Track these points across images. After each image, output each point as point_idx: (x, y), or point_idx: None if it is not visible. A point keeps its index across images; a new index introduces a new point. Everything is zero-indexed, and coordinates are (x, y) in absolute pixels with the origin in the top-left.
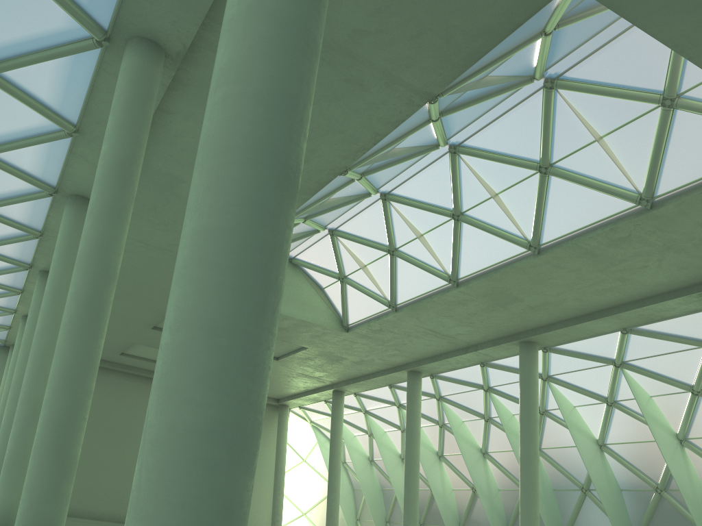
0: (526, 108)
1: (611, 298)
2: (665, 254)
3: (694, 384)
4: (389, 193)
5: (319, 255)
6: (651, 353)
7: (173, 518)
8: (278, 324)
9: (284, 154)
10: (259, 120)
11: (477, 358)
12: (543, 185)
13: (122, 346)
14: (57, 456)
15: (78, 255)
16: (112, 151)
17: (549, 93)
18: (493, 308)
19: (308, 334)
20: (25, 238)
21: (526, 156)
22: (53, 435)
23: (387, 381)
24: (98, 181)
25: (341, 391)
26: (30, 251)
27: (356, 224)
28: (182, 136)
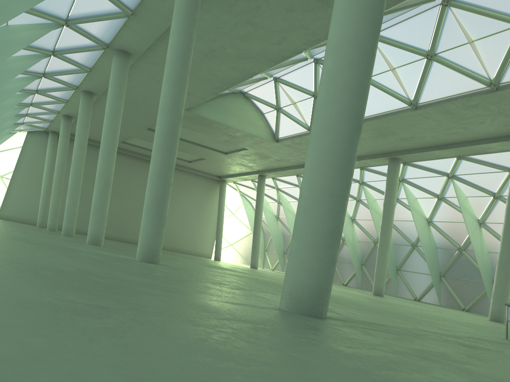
0: (426, 16)
1: (455, 138)
2: (497, 116)
3: (496, 192)
4: (320, 59)
5: (264, 92)
6: (473, 172)
7: (315, 264)
8: (232, 134)
9: (360, 116)
10: (352, 100)
11: (359, 165)
12: (427, 67)
13: (124, 138)
14: (158, 216)
15: (161, 107)
16: (177, 43)
17: (444, 9)
18: (377, 137)
19: (251, 141)
20: (79, 71)
21: (419, 47)
22: (155, 206)
23: (296, 173)
24: (170, 61)
25: (263, 175)
26: (79, 79)
27: (293, 76)
28: (200, 22)
